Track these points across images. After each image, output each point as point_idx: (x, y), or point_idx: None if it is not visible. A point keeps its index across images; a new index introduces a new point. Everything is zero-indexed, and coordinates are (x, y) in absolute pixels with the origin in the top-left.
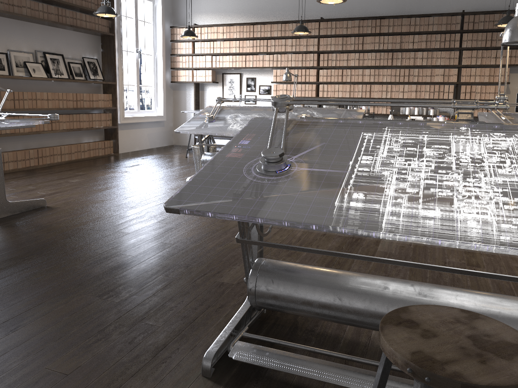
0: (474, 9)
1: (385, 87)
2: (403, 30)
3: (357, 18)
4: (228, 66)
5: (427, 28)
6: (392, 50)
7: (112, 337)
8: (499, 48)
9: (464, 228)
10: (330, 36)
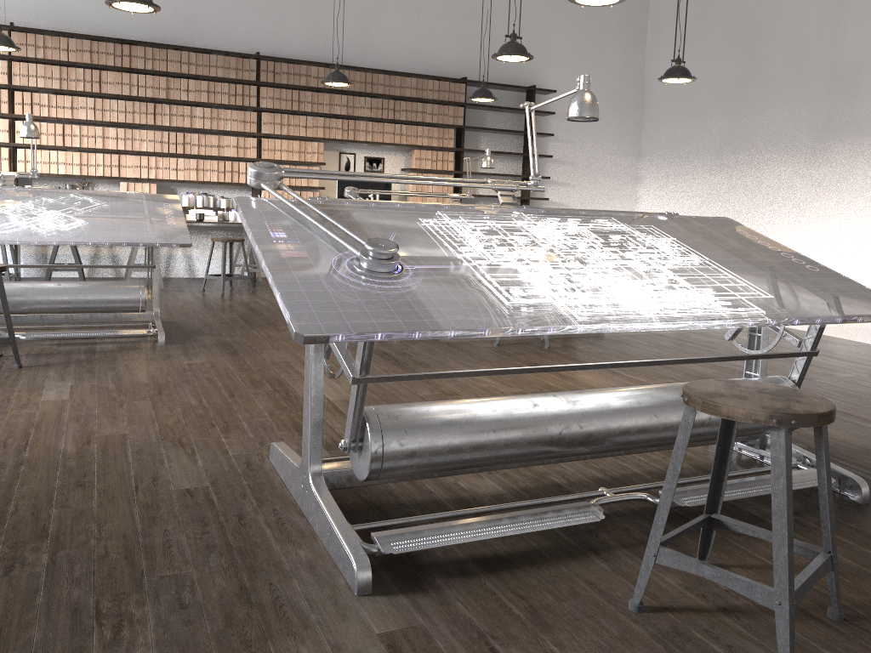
0: (271, 53)
1: (146, 161)
2: (171, 69)
3: (88, 36)
4: None
5: (209, 71)
6: (155, 99)
7: (136, 614)
8: (309, 113)
9: (645, 311)
10: (35, 60)
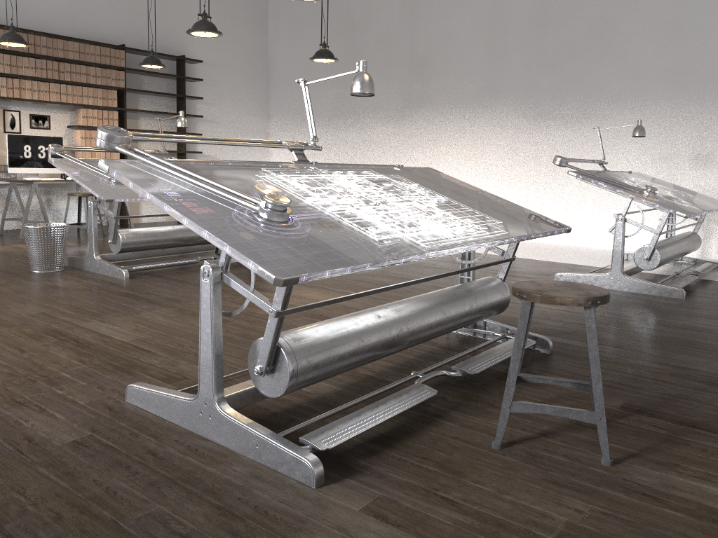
0: None
1: None
2: None
3: None
4: None
5: None
6: None
7: None
8: None
9: (455, 238)
10: None
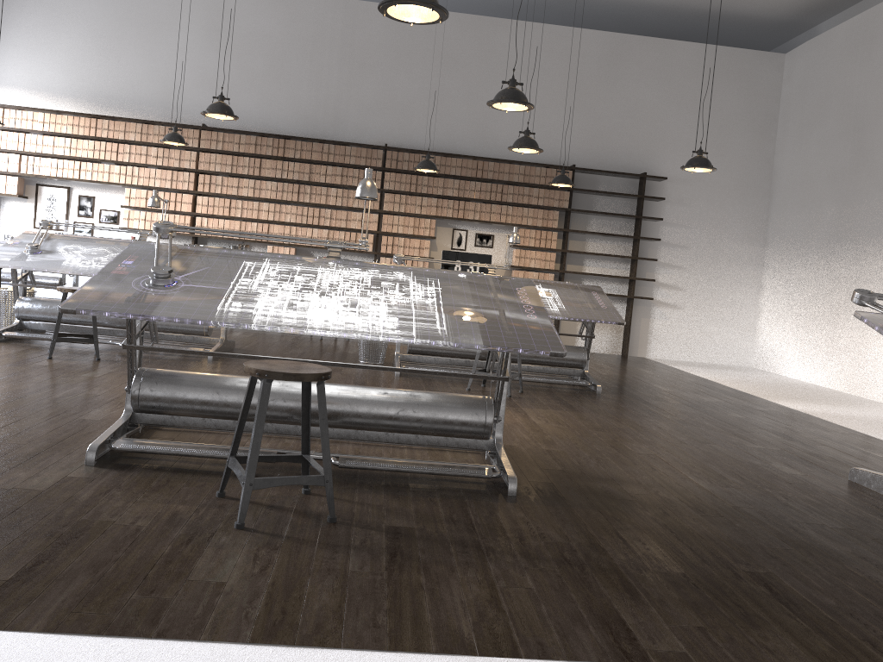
0: (399, 144)
1: (289, 229)
2: (314, 158)
3: (255, 133)
4: (49, 175)
5: (344, 159)
6: (299, 181)
7: None
8: (424, 195)
9: (310, 322)
10: (215, 151)
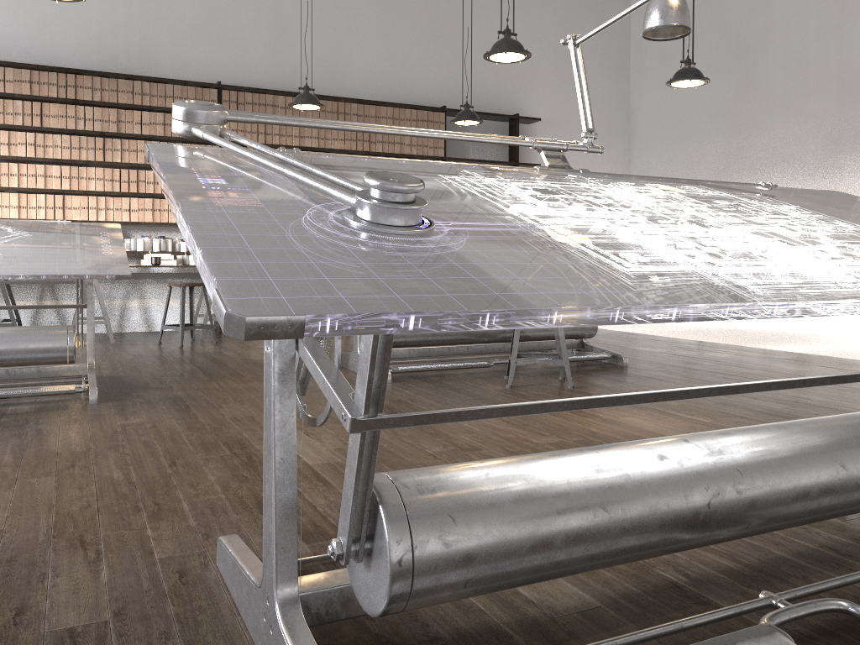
0: (233, 83)
1: (95, 201)
2: (122, 100)
3: (28, 65)
4: None
5: (165, 101)
6: (104, 133)
7: None
8: (277, 146)
9: (854, 284)
10: None
